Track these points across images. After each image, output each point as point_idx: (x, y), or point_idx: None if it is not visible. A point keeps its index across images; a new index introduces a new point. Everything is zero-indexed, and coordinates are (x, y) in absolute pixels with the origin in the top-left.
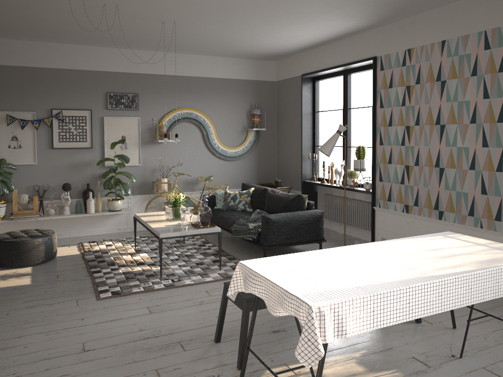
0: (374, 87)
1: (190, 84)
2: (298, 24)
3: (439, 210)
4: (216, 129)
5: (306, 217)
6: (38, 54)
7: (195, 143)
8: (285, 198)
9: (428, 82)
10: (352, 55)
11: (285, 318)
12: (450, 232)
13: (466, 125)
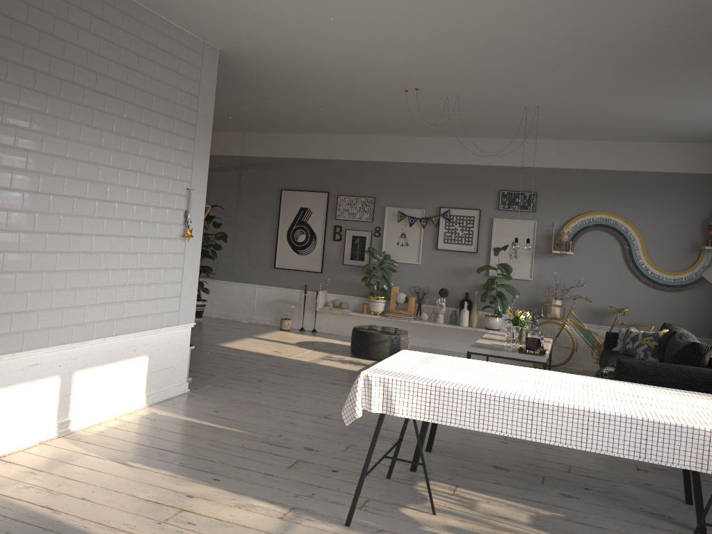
0: None
1: (610, 181)
2: (707, 92)
3: None
4: (646, 244)
5: (689, 375)
6: (434, 150)
7: (610, 260)
8: (680, 345)
9: None
10: None
11: (528, 464)
12: None
13: None
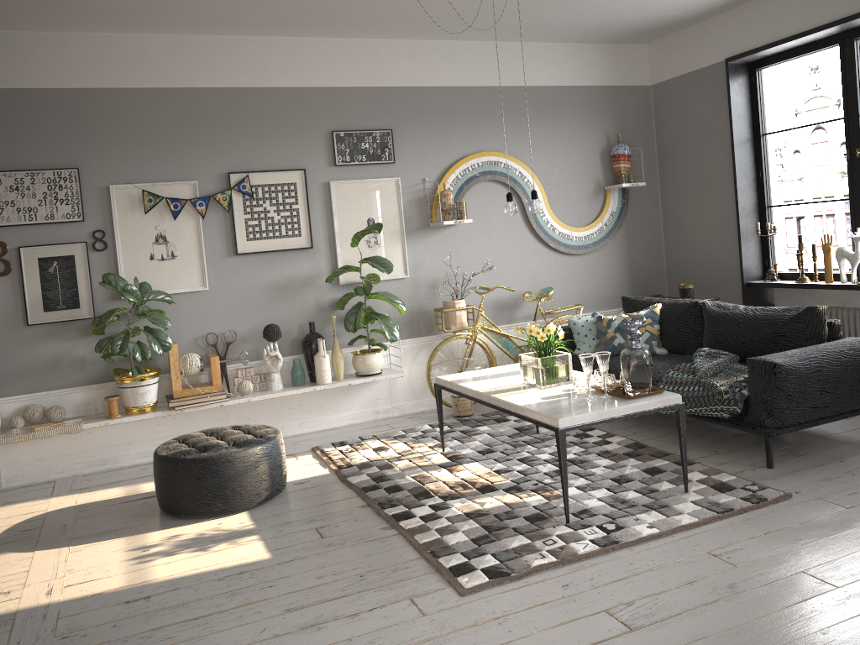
0: None
1: (490, 103)
2: None
3: None
4: (545, 193)
5: (847, 356)
6: (193, 61)
7: (507, 224)
8: (770, 317)
9: None
10: None
11: None
12: None
13: None
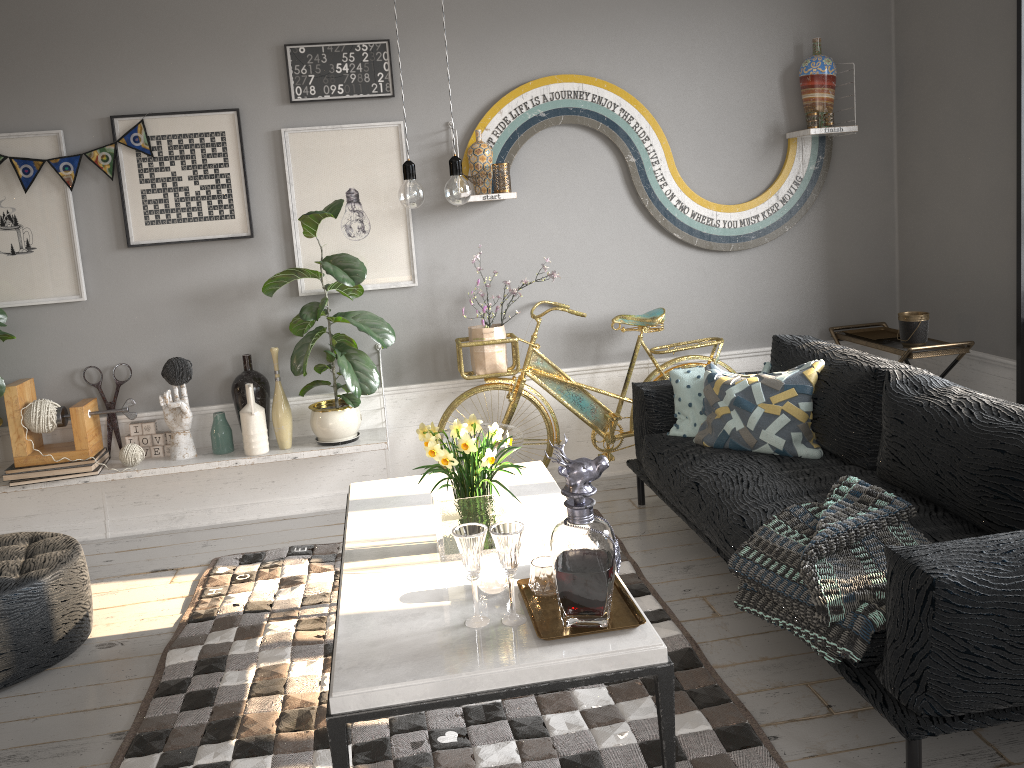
0: None
1: None
2: None
3: None
4: (671, 145)
5: None
6: None
7: (598, 199)
8: (995, 431)
9: None
10: None
11: None
12: None
13: None
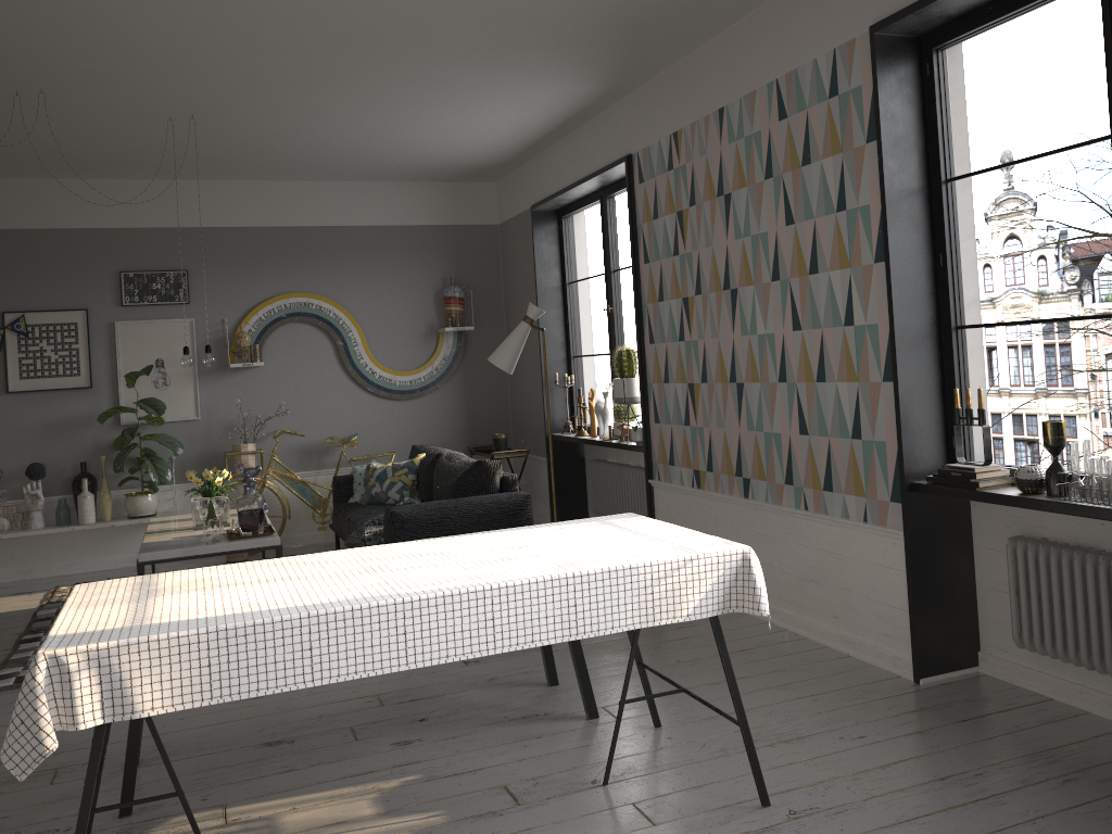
0: (632, 219)
1: (304, 243)
2: (452, 99)
3: (744, 476)
4: (367, 335)
5: (484, 508)
6: None
7: (320, 367)
8: (459, 469)
9: (707, 200)
10: (598, 156)
11: (318, 718)
12: (629, 515)
13: (766, 287)
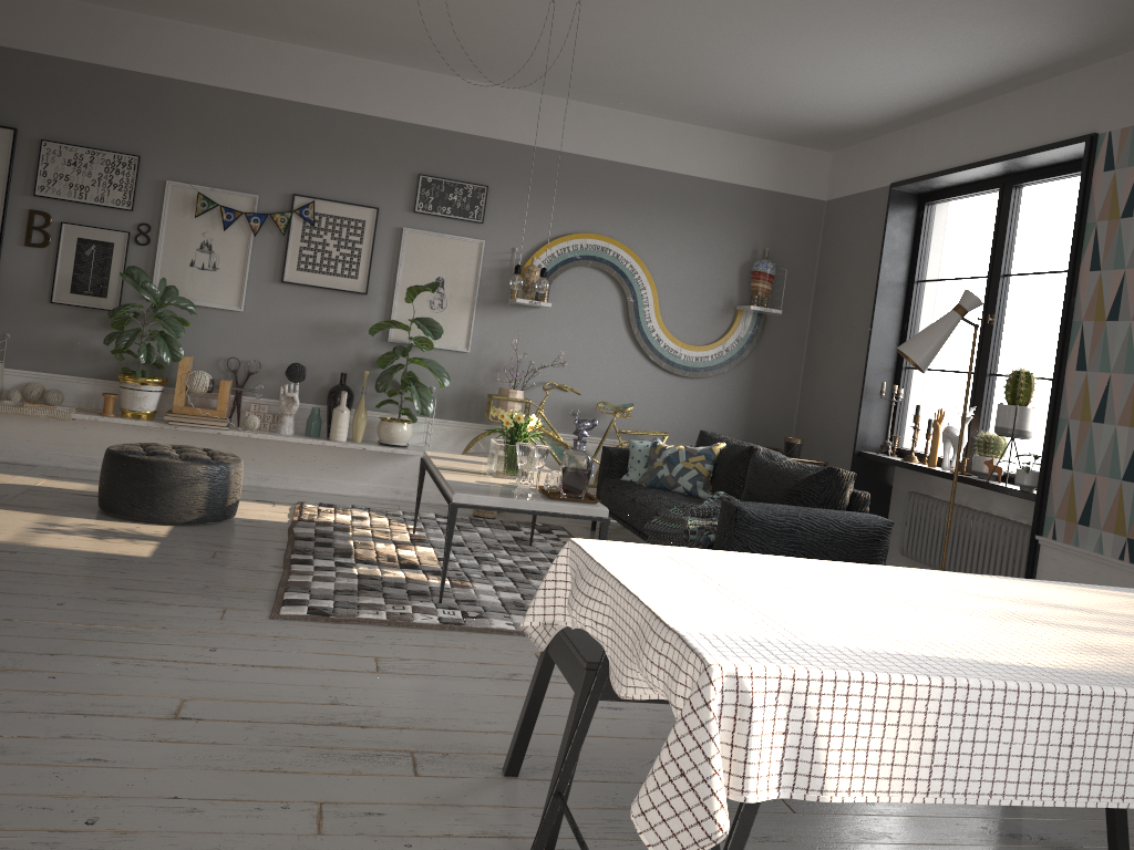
0: (1081, 213)
1: (614, 181)
2: (891, 29)
3: None
4: (659, 296)
5: (840, 527)
6: (285, 71)
7: (603, 321)
8: (796, 472)
9: None
10: (1030, 133)
11: None
12: None
13: None
